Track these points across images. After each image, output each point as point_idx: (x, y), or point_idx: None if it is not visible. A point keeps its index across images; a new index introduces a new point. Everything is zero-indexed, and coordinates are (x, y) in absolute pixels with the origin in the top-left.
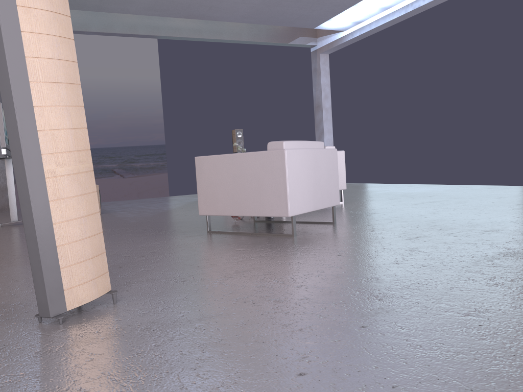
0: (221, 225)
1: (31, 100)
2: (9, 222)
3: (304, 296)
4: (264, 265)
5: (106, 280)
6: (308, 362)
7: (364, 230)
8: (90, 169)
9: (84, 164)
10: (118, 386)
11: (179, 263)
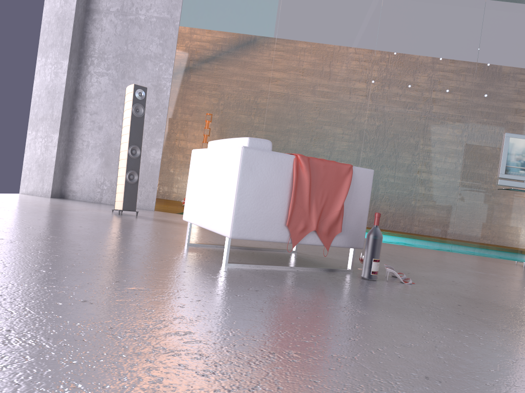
0: (337, 262)
1: (121, 134)
2: (522, 262)
3: (44, 212)
4: (112, 223)
5: (121, 204)
6: (5, 203)
7: (134, 249)
8: (125, 158)
9: (124, 156)
10: (47, 204)
11: (169, 226)
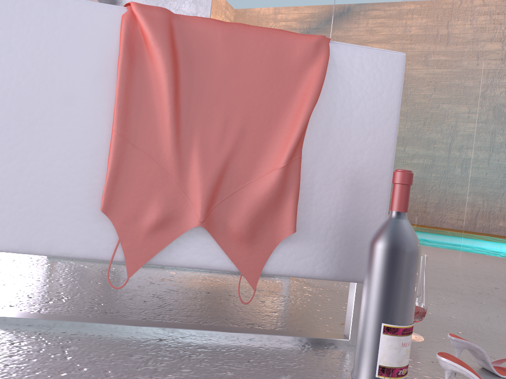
0: None
1: None
2: None
3: None
4: None
5: None
6: None
7: None
8: None
9: None
10: None
11: None
